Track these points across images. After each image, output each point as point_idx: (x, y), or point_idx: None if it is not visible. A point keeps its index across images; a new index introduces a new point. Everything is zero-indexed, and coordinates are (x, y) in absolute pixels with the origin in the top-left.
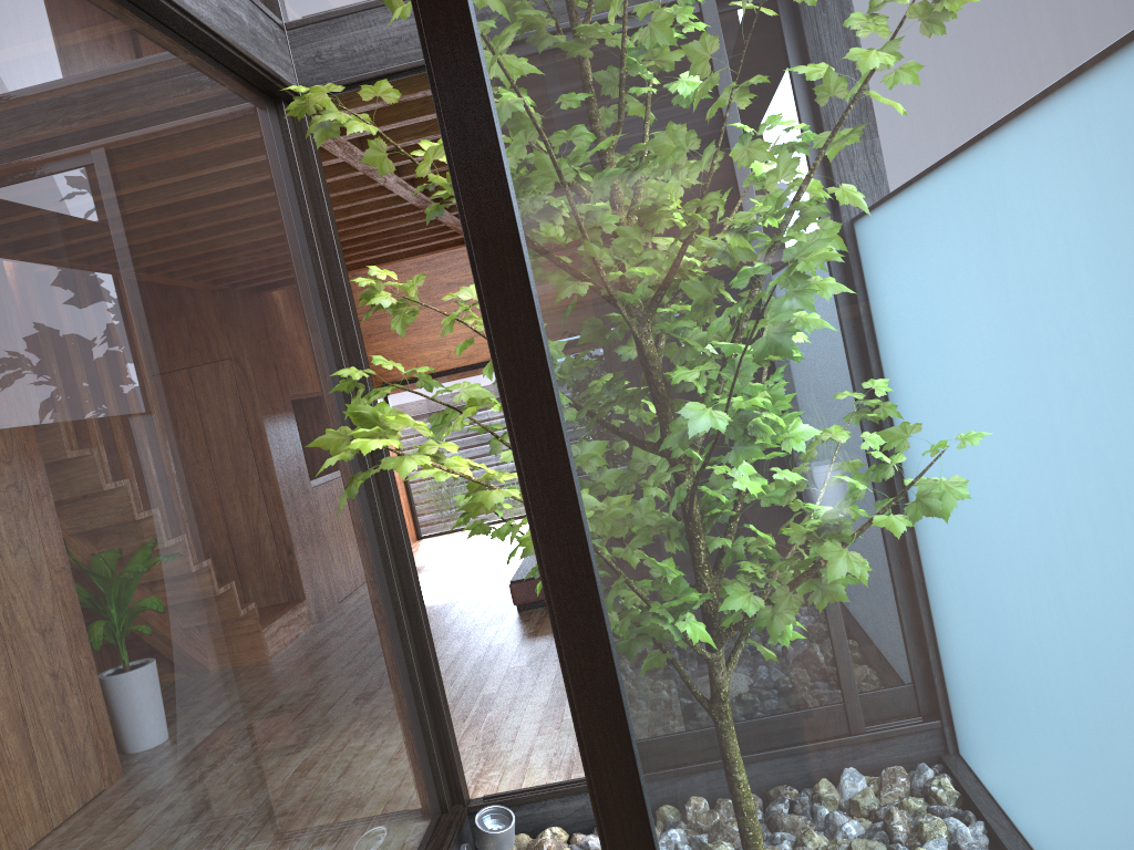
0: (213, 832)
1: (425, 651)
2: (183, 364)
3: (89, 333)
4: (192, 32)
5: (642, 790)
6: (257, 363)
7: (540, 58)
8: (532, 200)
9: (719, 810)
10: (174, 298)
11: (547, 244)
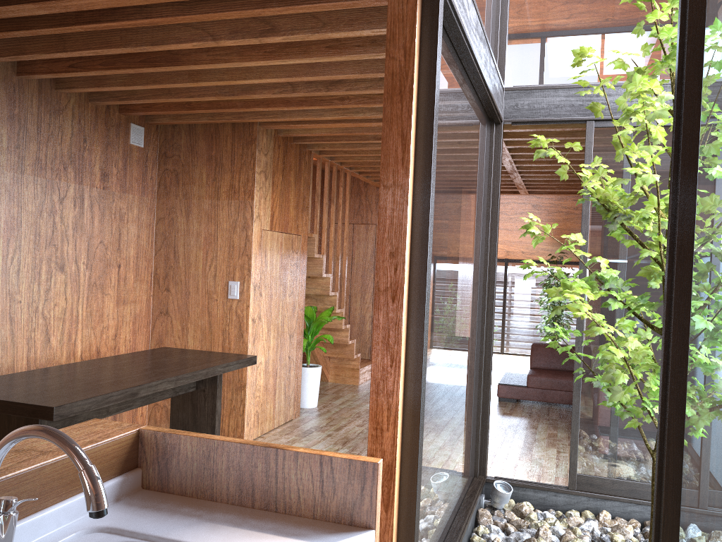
0: (437, 431)
1: (487, 397)
2: (458, 240)
3: (447, 222)
4: (484, 96)
5: (684, 437)
6: (470, 244)
7: (716, 192)
8: (699, 236)
9: (708, 453)
10: (461, 211)
11: (701, 251)
